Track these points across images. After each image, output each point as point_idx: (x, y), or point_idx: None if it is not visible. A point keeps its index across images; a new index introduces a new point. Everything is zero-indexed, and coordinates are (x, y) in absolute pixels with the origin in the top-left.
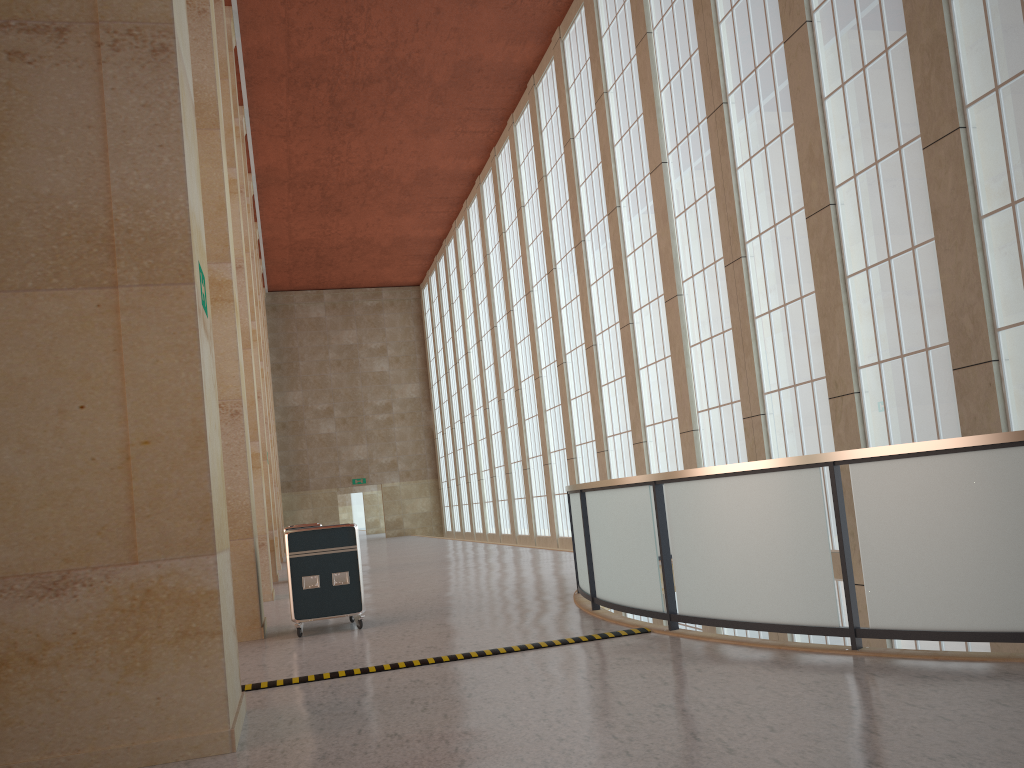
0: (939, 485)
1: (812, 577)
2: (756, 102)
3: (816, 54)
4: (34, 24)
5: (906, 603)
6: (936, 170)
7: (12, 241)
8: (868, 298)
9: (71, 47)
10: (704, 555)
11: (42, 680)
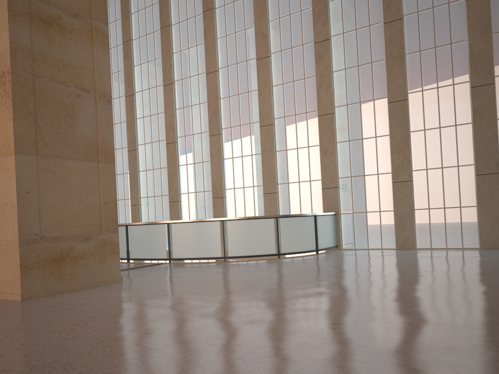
0: (245, 226)
1: (216, 246)
2: (148, 99)
3: (175, 94)
4: (82, 88)
5: (237, 250)
6: (212, 143)
7: (77, 146)
8: (186, 173)
9: (90, 96)
10: (184, 242)
11: (84, 262)
